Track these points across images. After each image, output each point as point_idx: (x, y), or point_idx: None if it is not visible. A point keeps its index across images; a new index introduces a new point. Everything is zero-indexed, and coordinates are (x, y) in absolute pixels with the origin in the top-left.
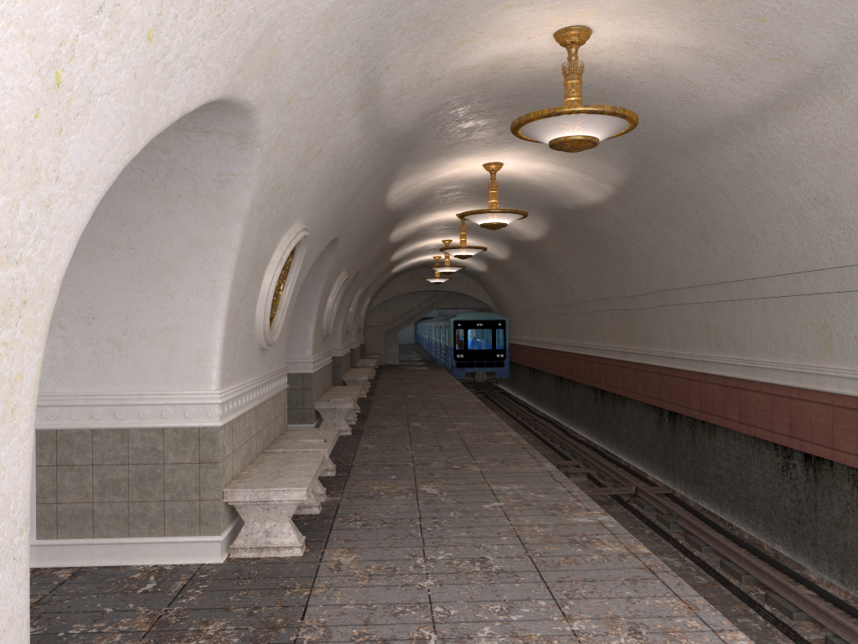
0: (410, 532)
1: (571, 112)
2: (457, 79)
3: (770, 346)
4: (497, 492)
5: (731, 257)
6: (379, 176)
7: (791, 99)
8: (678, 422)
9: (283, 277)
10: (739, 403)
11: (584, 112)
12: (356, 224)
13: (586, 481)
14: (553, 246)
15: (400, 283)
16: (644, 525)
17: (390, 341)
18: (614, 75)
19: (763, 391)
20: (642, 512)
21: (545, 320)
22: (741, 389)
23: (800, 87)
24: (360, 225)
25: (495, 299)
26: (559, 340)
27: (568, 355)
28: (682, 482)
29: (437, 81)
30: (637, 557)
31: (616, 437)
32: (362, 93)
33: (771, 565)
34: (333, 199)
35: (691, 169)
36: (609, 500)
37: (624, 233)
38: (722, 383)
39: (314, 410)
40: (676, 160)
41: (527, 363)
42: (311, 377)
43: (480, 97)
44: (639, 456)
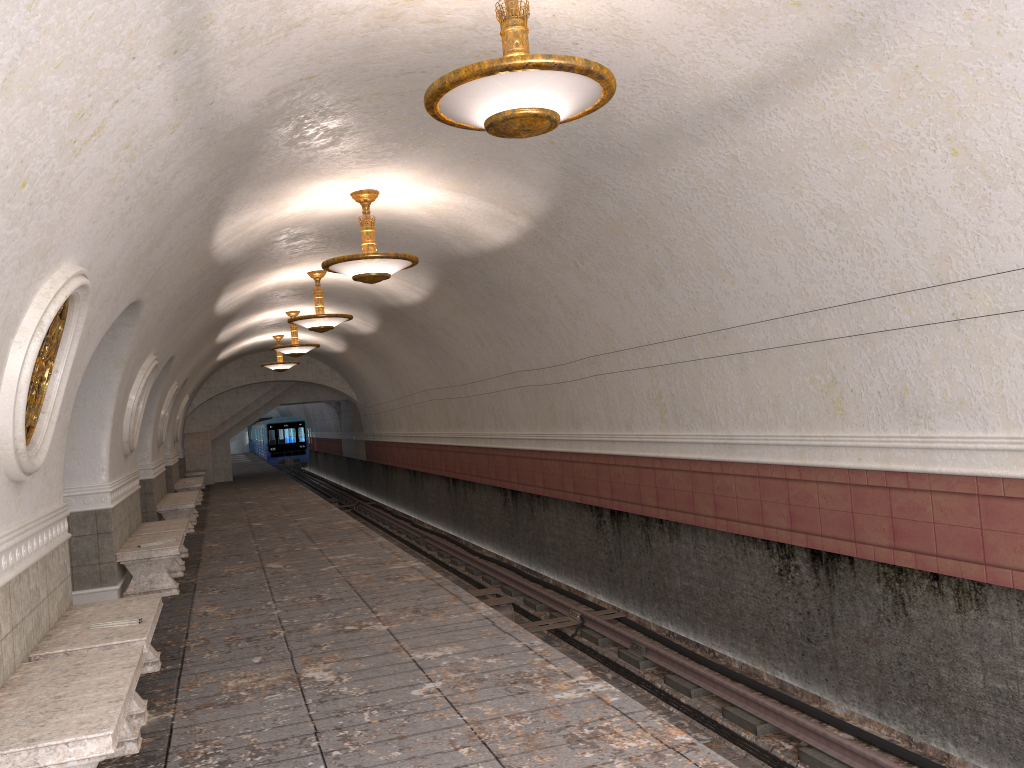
0: (305, 765)
1: (527, 66)
2: (329, 31)
3: (753, 415)
4: (425, 664)
5: (695, 302)
6: (203, 201)
7: (806, 67)
8: (624, 523)
9: (48, 358)
10: (713, 493)
11: (545, 67)
12: (168, 280)
13: (512, 614)
14: (439, 311)
15: (228, 373)
16: (603, 666)
17: (219, 452)
18: (555, 41)
19: (747, 474)
20: (596, 649)
21: (427, 408)
22: (715, 474)
23: (823, 48)
24: (174, 283)
25: (357, 387)
26: (449, 432)
27: (463, 449)
28: (636, 600)
29: (298, 30)
30: (680, 753)
31: (537, 549)
32: (175, 21)
33: (782, 703)
34: (131, 230)
35: (645, 186)
36: (547, 636)
37: (541, 284)
38: (687, 468)
39: (117, 564)
40: (625, 174)
41: (406, 465)
42: (109, 515)
43: (359, 73)
44: (573, 571)
